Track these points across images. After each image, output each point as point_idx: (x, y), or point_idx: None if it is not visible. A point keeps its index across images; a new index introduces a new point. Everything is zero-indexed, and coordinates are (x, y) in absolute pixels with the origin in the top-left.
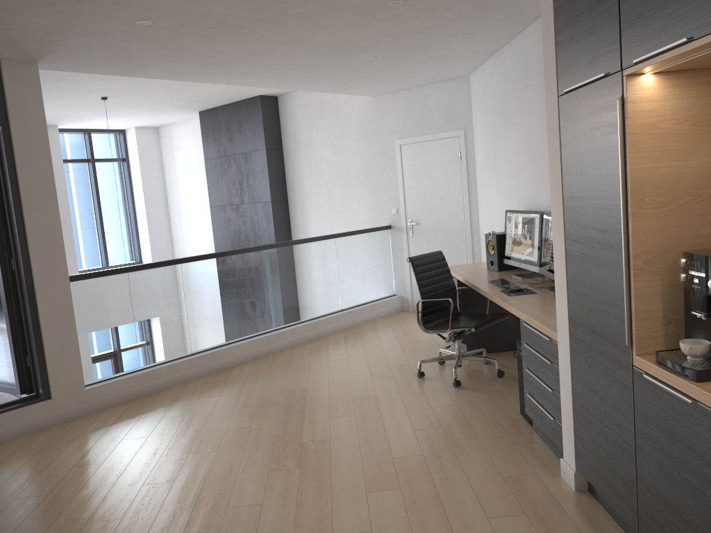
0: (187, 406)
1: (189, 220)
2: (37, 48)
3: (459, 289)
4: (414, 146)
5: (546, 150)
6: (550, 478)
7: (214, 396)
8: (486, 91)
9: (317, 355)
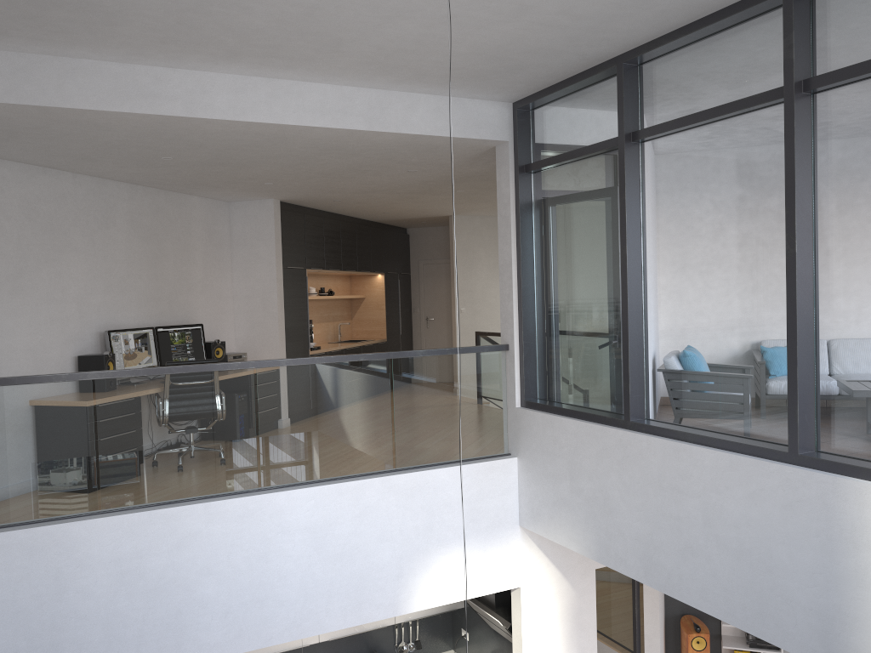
0: None
1: None
2: (486, 155)
3: None
4: None
5: (137, 282)
6: None
7: None
8: None
9: None
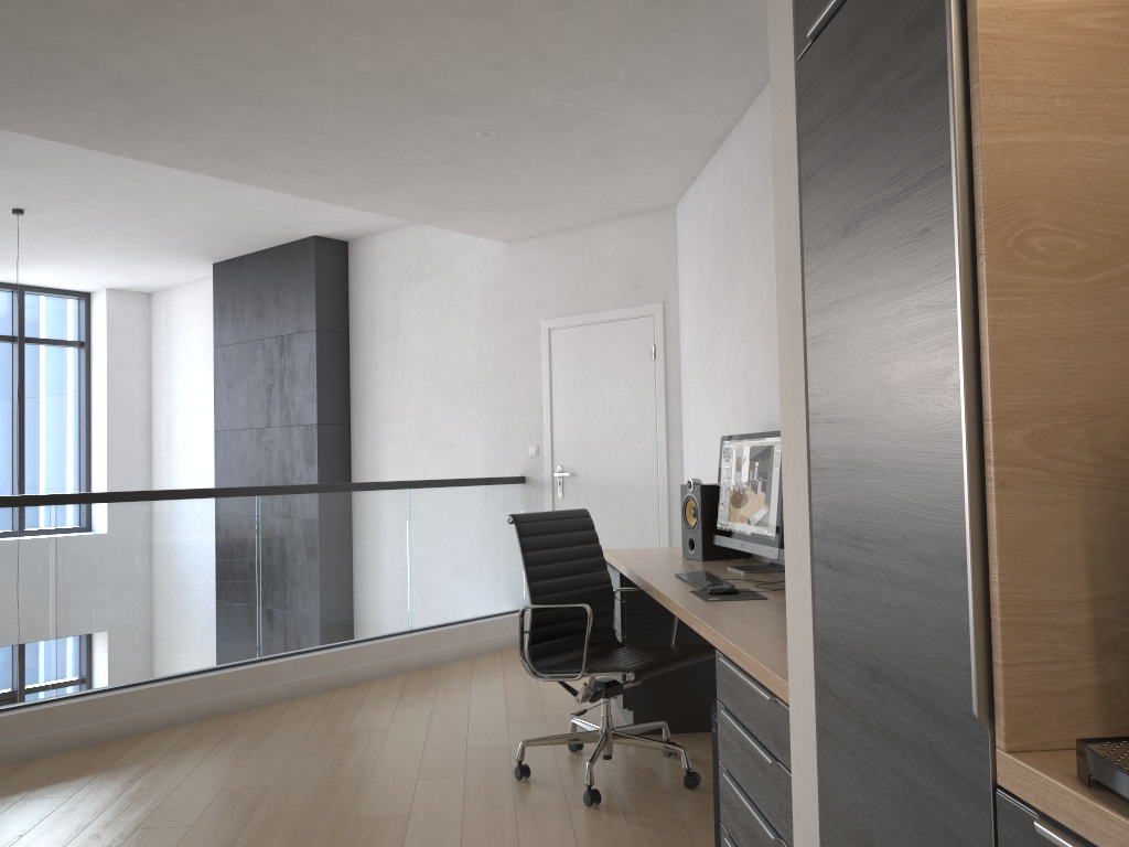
0: None
1: (184, 457)
2: None
3: (619, 590)
4: (574, 331)
5: None
6: None
7: (61, 796)
8: (700, 227)
9: (333, 718)
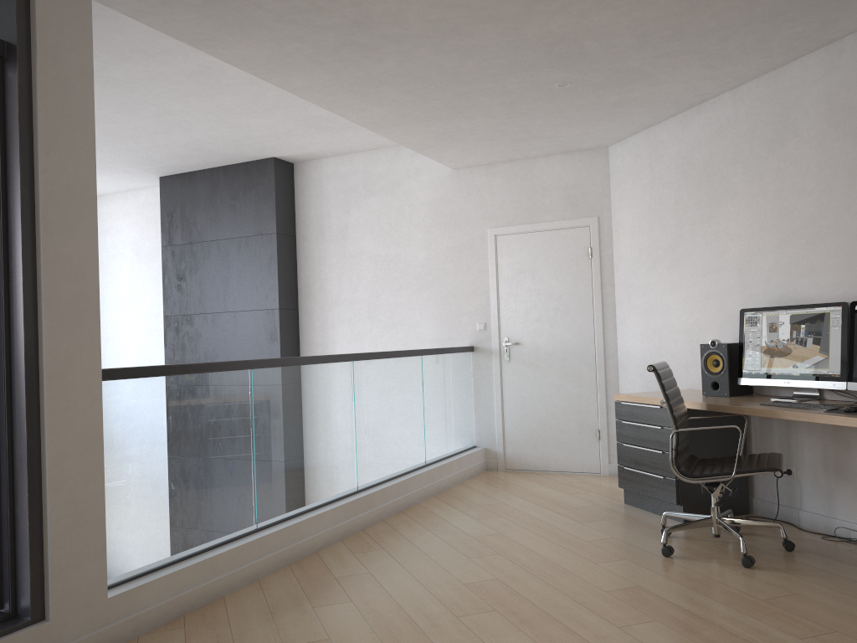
0: (310, 622)
1: (113, 339)
2: None
3: (692, 419)
4: (518, 237)
5: (842, 219)
6: None
7: (343, 602)
8: (656, 162)
9: (442, 530)
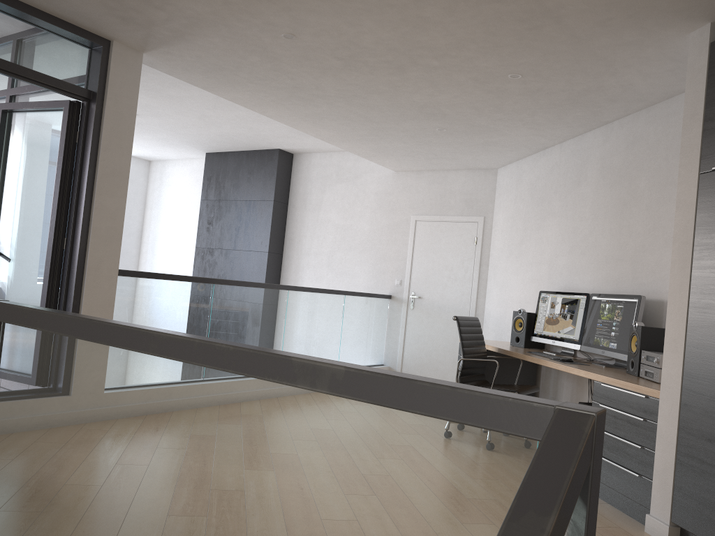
0: None
1: (164, 258)
2: (162, 37)
3: (489, 357)
4: (430, 224)
5: (598, 239)
6: (636, 532)
7: None
8: (519, 184)
9: None
